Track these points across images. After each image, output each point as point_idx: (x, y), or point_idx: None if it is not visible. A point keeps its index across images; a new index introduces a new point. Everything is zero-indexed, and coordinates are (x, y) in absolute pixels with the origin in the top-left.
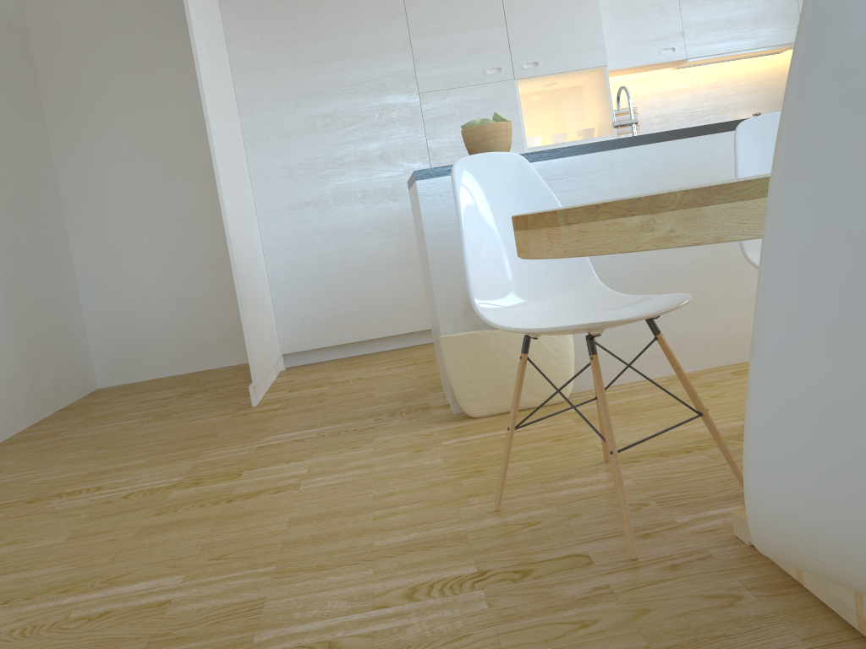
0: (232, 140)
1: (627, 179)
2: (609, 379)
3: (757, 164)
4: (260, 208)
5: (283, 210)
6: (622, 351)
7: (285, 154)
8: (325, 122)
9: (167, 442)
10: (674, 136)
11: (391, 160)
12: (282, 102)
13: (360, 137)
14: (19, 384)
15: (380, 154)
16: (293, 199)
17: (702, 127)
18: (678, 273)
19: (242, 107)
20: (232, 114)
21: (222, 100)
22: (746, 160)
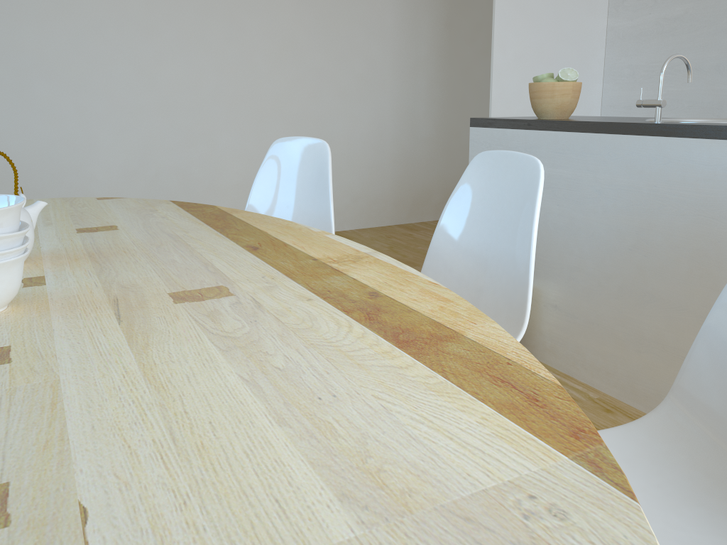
0: (563, 44)
1: (621, 172)
2: (564, 366)
3: (470, 204)
4: (605, 102)
5: (620, 108)
6: (579, 348)
7: (633, 55)
8: (673, 25)
9: (400, 258)
10: (682, 132)
11: (725, 72)
12: (642, 4)
13: (702, 43)
14: (435, 193)
15: (717, 64)
16: (630, 99)
17: (719, 127)
18: (649, 297)
19: (611, 8)
20: (583, 18)
21: (553, 10)
22: (460, 197)
